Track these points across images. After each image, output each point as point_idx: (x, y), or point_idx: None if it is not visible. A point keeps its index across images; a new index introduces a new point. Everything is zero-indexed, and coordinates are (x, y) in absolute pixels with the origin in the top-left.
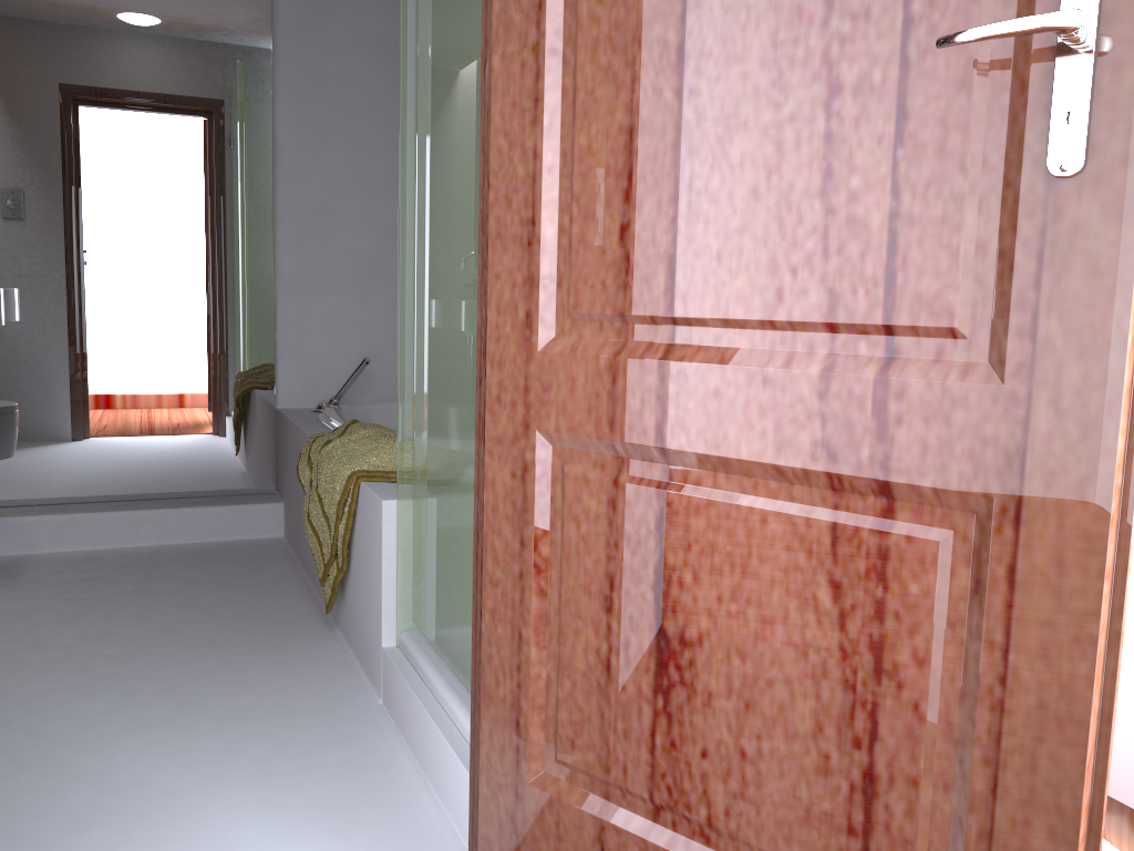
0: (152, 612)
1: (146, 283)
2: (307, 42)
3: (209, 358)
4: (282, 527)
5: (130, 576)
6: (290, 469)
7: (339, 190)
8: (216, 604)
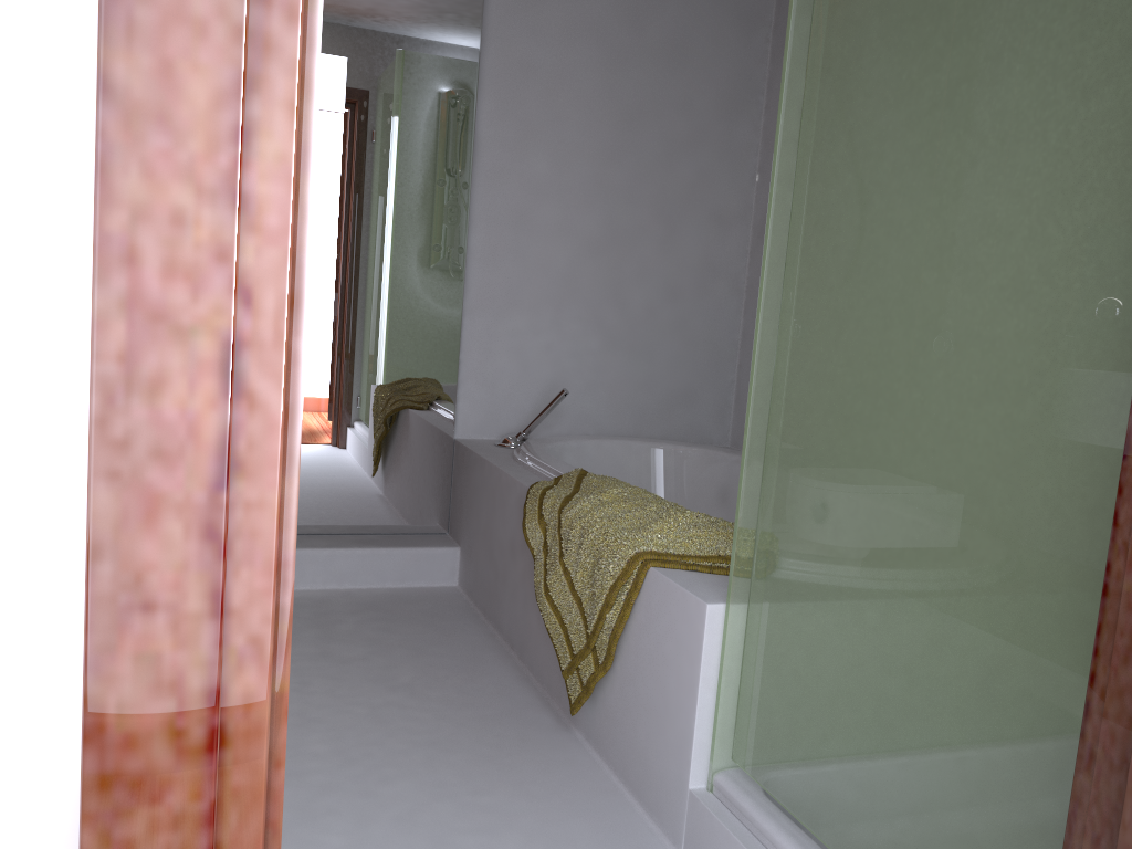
0: (347, 688)
1: (326, 290)
2: (518, 27)
3: (387, 379)
4: (457, 575)
5: (305, 633)
6: (478, 513)
7: (539, 195)
8: (417, 681)
